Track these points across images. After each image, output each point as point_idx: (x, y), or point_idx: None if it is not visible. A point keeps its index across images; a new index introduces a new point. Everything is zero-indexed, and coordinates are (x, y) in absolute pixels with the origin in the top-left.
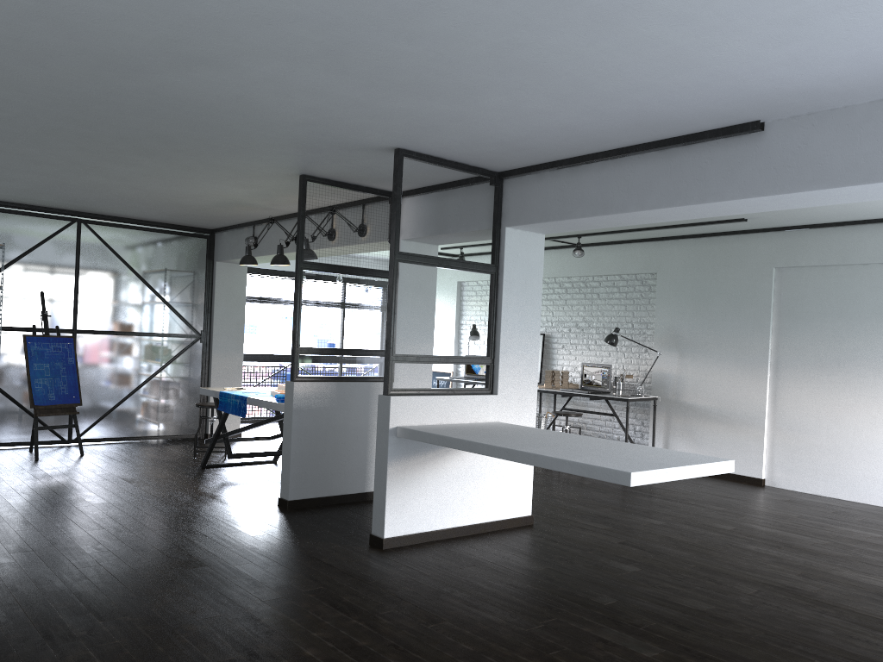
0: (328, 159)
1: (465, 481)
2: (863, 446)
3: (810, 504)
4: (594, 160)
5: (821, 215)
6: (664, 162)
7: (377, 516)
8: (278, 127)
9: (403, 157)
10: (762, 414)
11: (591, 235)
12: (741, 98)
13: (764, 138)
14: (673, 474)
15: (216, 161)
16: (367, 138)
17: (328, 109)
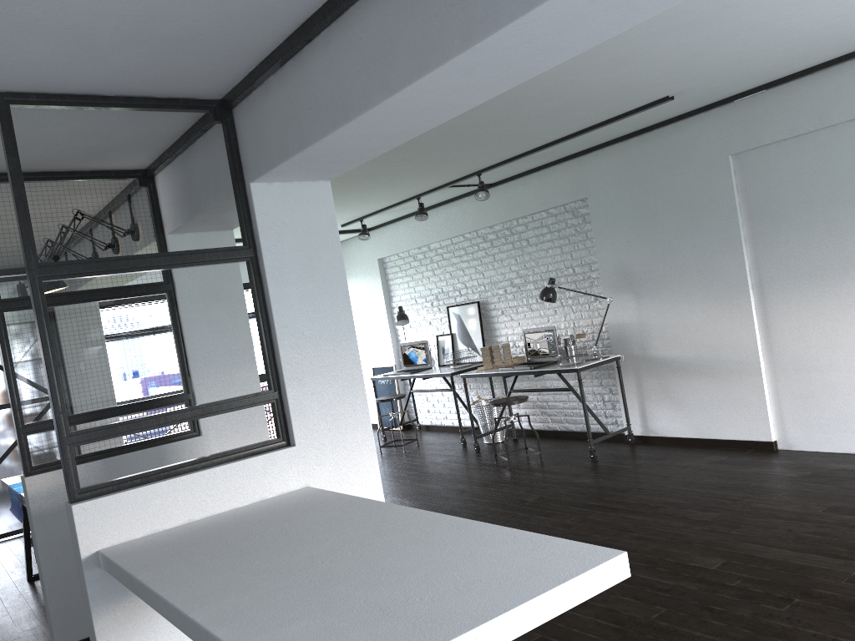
0: None
1: None
2: None
3: (841, 477)
4: (311, 32)
5: (774, 65)
6: None
7: None
8: None
9: (8, 105)
10: (755, 355)
11: (491, 169)
12: None
13: None
14: None
15: None
16: None
17: None
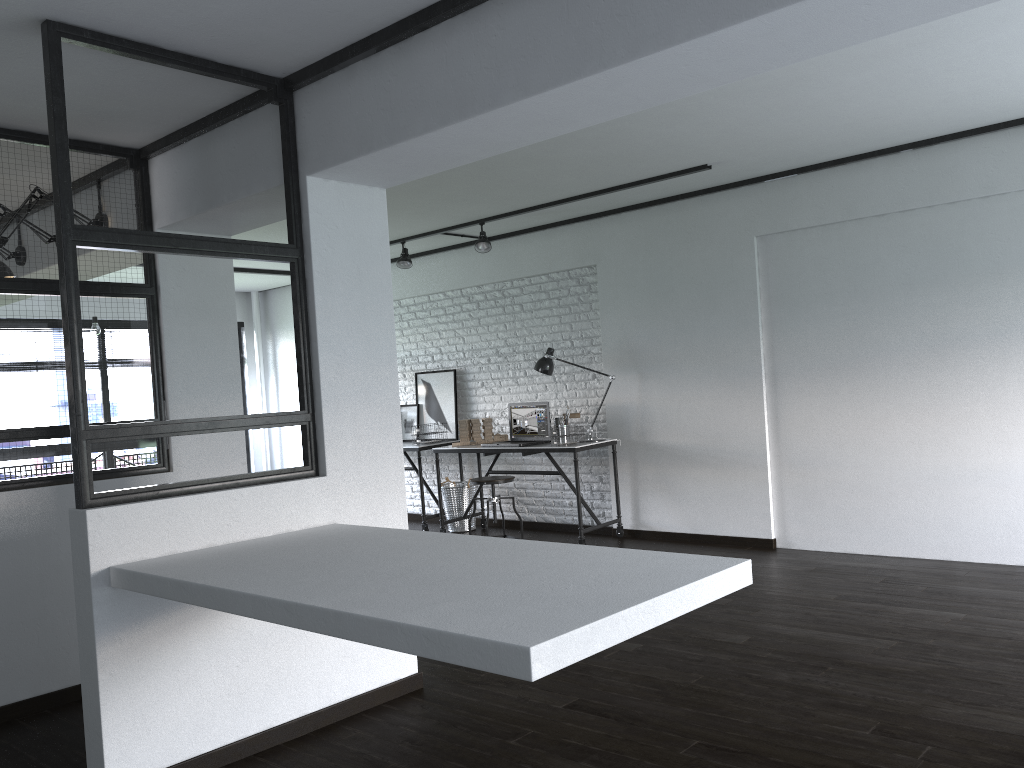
0: None
1: (278, 641)
2: (906, 476)
3: (846, 572)
4: (432, 19)
5: (814, 148)
6: None
7: (92, 747)
8: None
9: (59, 38)
10: (762, 447)
11: (497, 219)
12: None
13: None
14: (633, 622)
15: None
16: None
17: None
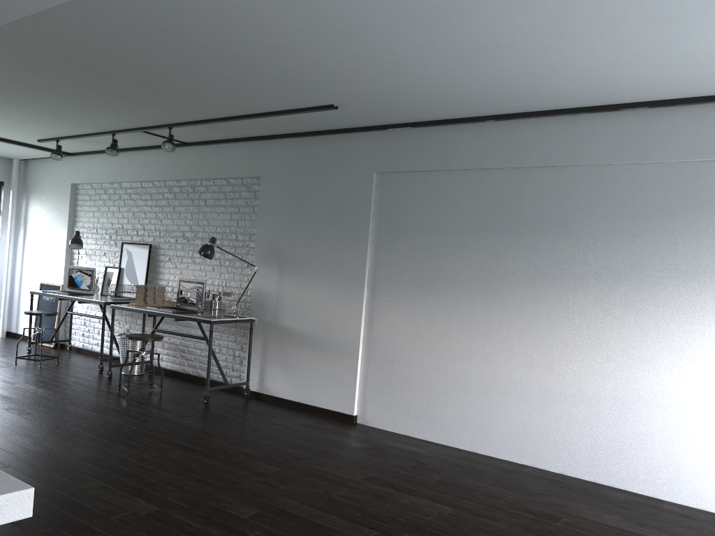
0: None
1: None
2: (456, 380)
3: (390, 453)
4: None
5: (417, 106)
6: None
7: None
8: None
9: None
10: (357, 341)
11: (181, 125)
12: None
13: None
14: None
15: None
16: None
17: None
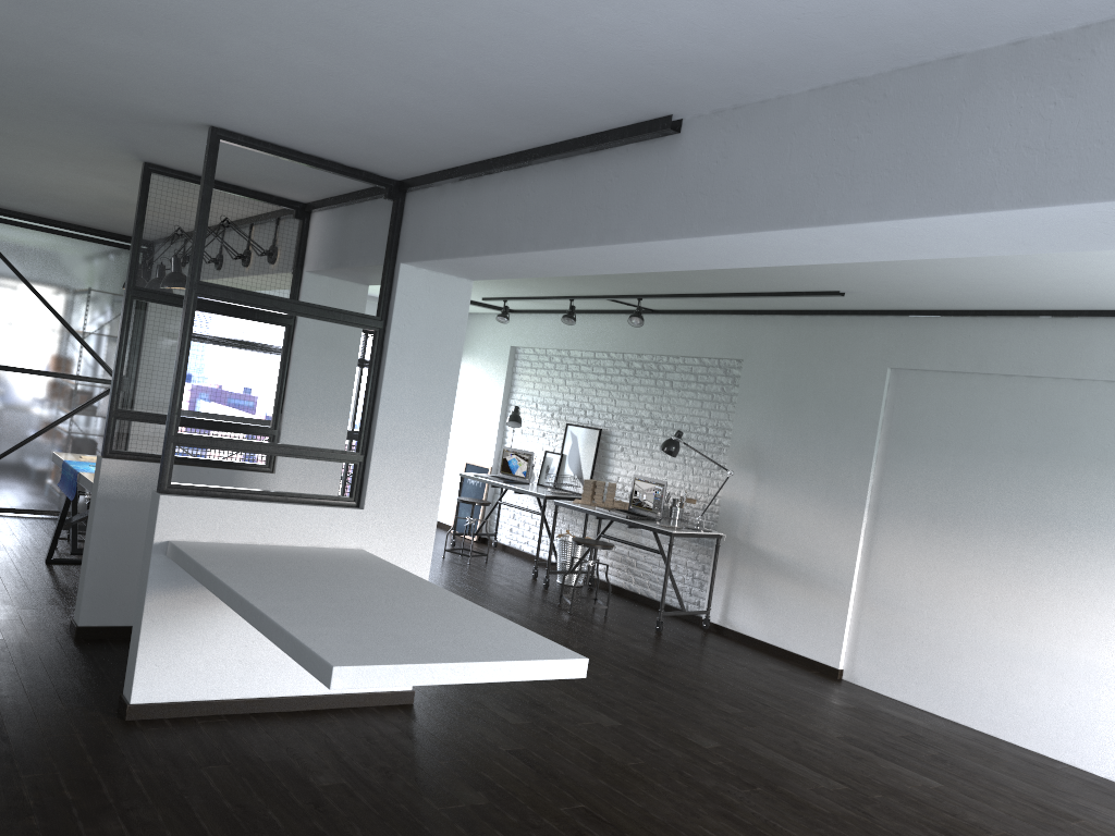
0: (146, 139)
1: None
2: (975, 641)
3: (879, 718)
4: (492, 169)
5: (945, 297)
6: (567, 177)
7: (129, 670)
8: (5, 74)
9: (219, 140)
10: (850, 576)
11: (653, 298)
12: (601, 68)
13: (679, 145)
14: (439, 674)
15: (8, 130)
16: (150, 104)
17: (29, 46)
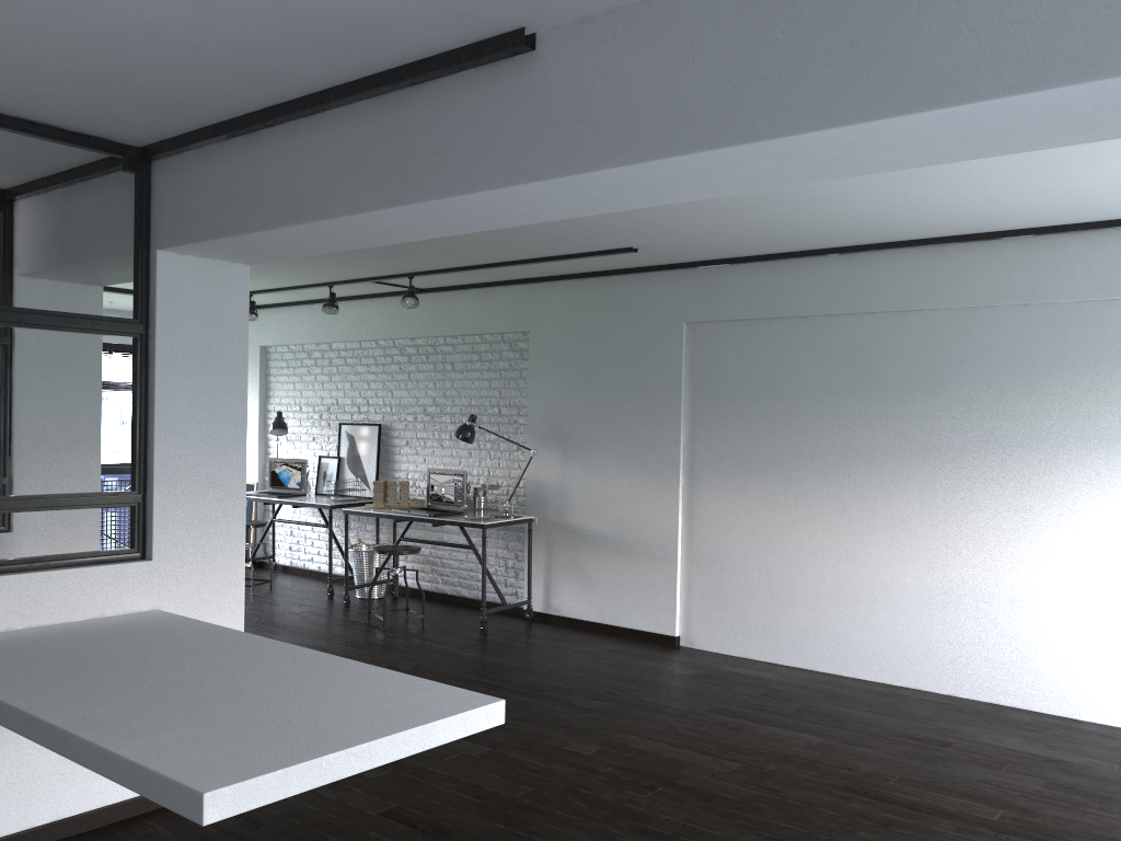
0: None
1: None
2: (807, 585)
3: (733, 680)
4: (275, 119)
5: (740, 243)
6: (383, 119)
7: None
8: None
9: None
10: (674, 540)
11: (426, 274)
12: None
13: (536, 65)
14: (340, 766)
15: None
16: None
17: None
